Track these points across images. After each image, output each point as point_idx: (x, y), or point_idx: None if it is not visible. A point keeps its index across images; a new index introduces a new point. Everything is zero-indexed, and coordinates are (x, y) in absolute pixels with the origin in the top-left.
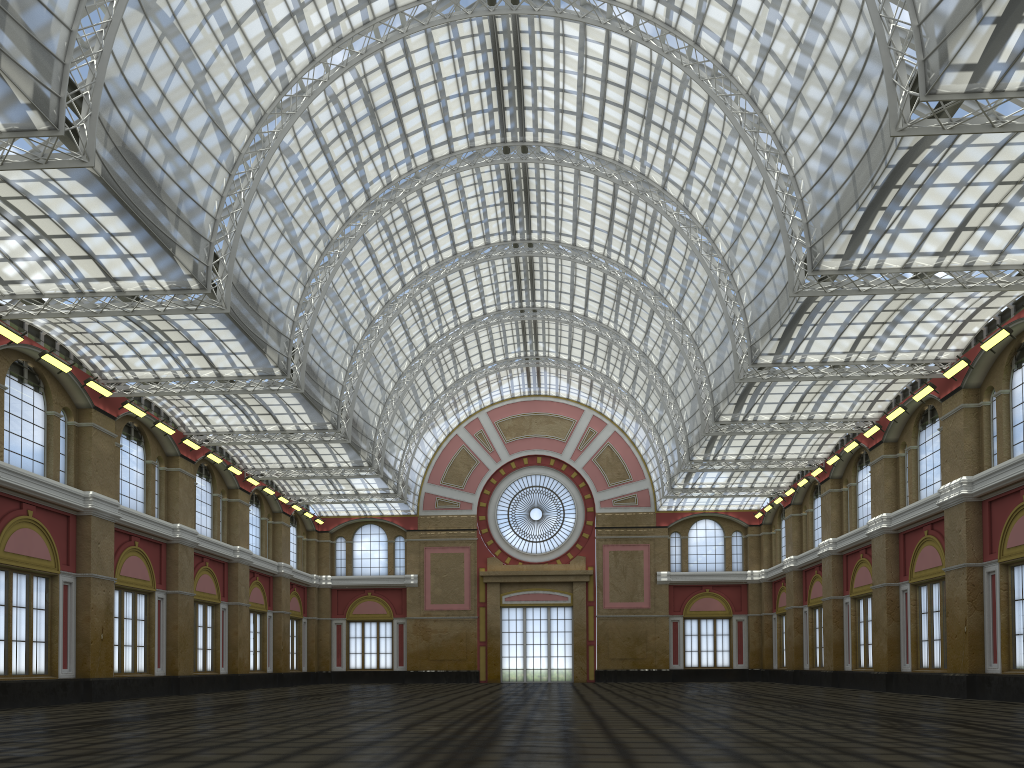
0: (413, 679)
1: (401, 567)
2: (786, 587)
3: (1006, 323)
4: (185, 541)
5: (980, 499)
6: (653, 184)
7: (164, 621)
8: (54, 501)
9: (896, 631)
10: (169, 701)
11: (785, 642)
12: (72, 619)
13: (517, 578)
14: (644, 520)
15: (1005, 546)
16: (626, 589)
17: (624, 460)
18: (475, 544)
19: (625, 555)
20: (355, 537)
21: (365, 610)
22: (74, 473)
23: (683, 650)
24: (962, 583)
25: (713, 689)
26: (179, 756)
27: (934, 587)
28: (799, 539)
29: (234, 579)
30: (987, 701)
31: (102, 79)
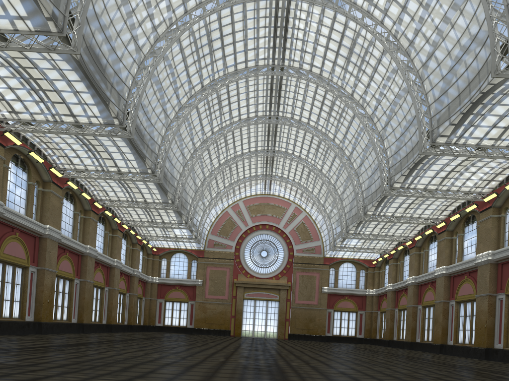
0: (197, 332)
1: (194, 275)
2: (387, 299)
3: None
4: (91, 254)
5: (497, 262)
6: (347, 92)
7: (78, 295)
8: (29, 229)
9: (446, 324)
10: (82, 336)
11: (383, 326)
12: (34, 290)
13: (252, 285)
14: (317, 260)
15: None
16: (306, 294)
17: (309, 230)
18: (232, 266)
19: (307, 277)
20: (171, 259)
21: (174, 296)
22: (39, 215)
23: (332, 326)
24: (485, 303)
25: (352, 347)
26: (125, 368)
27: (468, 304)
28: (395, 275)
29: (112, 275)
30: (497, 362)
31: (87, 9)
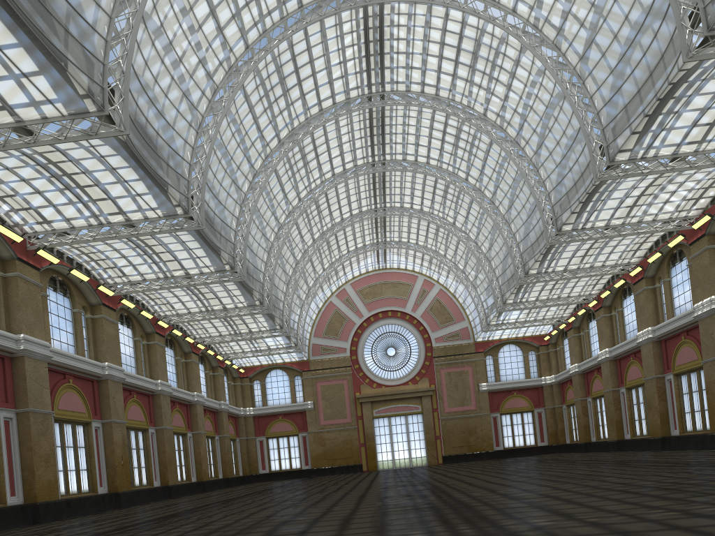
0: (316, 474)
1: (300, 397)
2: (573, 386)
3: None
4: (164, 392)
5: None
6: (477, 113)
7: (156, 448)
8: (85, 371)
9: (665, 408)
10: (175, 502)
11: (574, 424)
12: (102, 452)
13: (382, 397)
14: (467, 349)
15: None
16: (459, 398)
17: (449, 308)
18: (351, 376)
19: (456, 374)
20: (266, 379)
21: (278, 429)
22: (93, 351)
23: (502, 436)
24: None
25: (537, 460)
26: (268, 532)
27: (692, 375)
28: (580, 351)
29: (194, 415)
30: None
31: (129, 73)
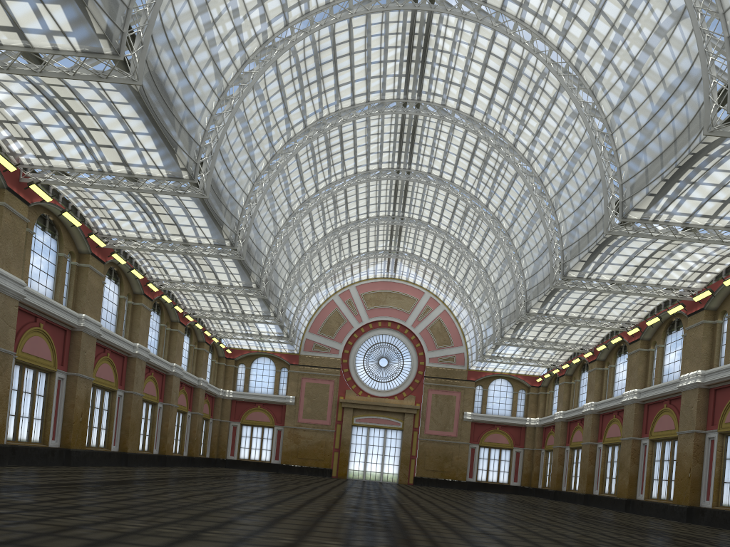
0: (284, 470)
1: (283, 390)
2: (555, 432)
3: None
4: (141, 356)
5: (708, 387)
6: (507, 142)
7: (121, 412)
8: (58, 318)
9: (635, 471)
10: (127, 471)
11: (549, 470)
12: (61, 405)
13: (366, 406)
14: (459, 374)
15: (724, 421)
16: (441, 422)
17: (449, 331)
18: (338, 379)
19: (443, 398)
20: (252, 365)
21: (255, 418)
22: (72, 299)
23: (476, 468)
24: (690, 443)
25: (503, 498)
26: (194, 516)
27: (667, 443)
28: (568, 399)
29: (169, 387)
30: (702, 526)
31: (153, 23)
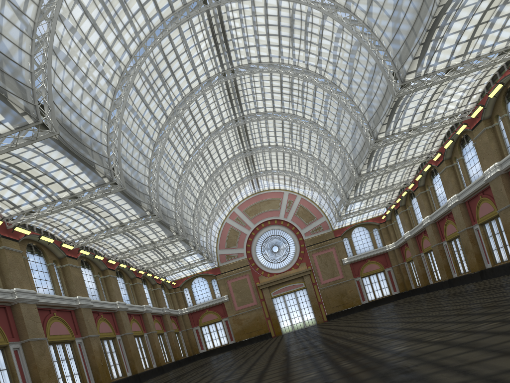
0: (240, 345)
1: (218, 293)
2: (409, 247)
3: (498, 81)
4: (122, 308)
5: (507, 171)
6: (301, 68)
7: (124, 349)
8: (63, 305)
9: (478, 250)
10: None
11: (415, 274)
12: (86, 359)
13: (275, 282)
14: (328, 236)
15: None
16: (329, 272)
17: (310, 210)
18: (250, 272)
19: (324, 256)
20: (192, 286)
21: (207, 319)
22: (67, 290)
23: (365, 293)
24: None
25: (393, 305)
26: None
27: (492, 222)
28: (409, 222)
29: (146, 321)
30: None
31: (51, 91)
